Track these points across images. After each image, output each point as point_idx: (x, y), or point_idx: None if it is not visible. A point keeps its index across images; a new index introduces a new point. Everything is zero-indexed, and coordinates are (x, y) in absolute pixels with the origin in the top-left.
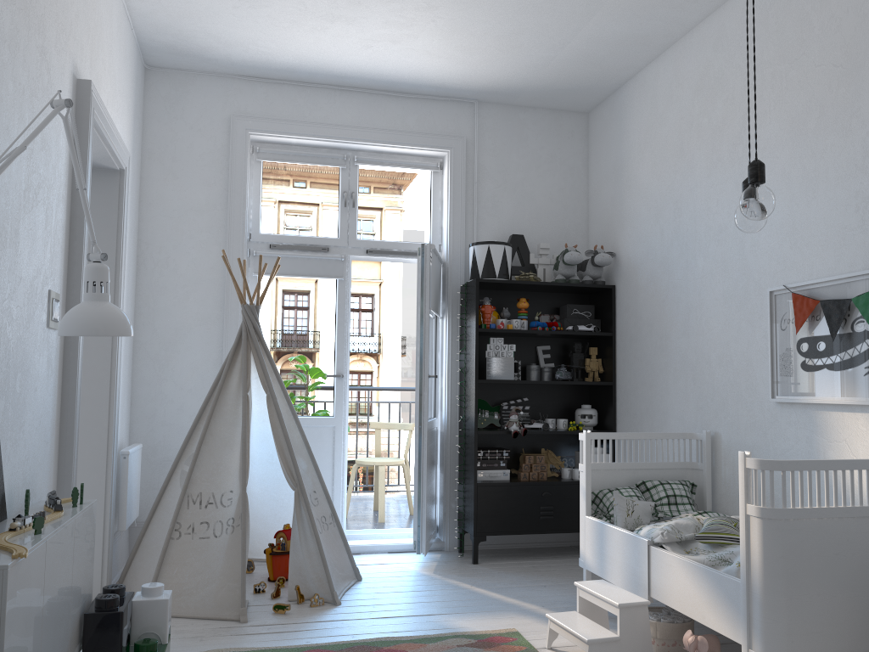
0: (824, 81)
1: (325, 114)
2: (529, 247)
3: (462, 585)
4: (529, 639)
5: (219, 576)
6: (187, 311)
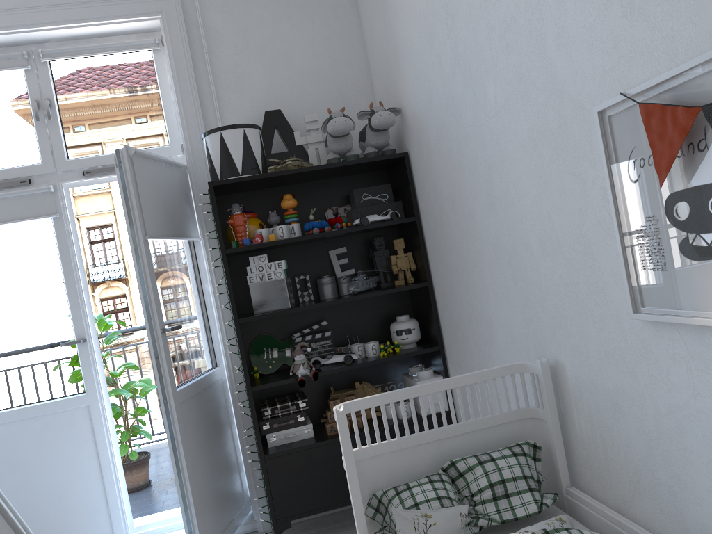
0: None
1: None
2: (298, 124)
3: None
4: None
5: None
6: None
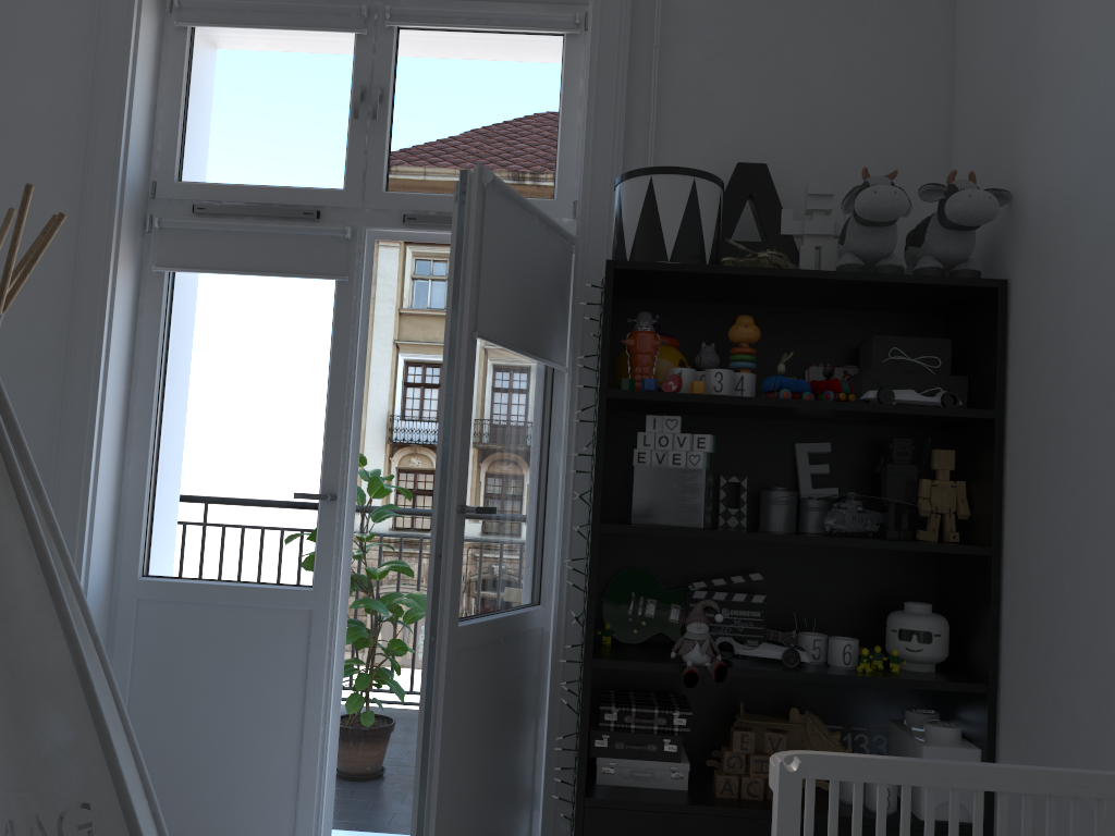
0: None
1: None
2: (791, 200)
3: None
4: None
5: None
6: None
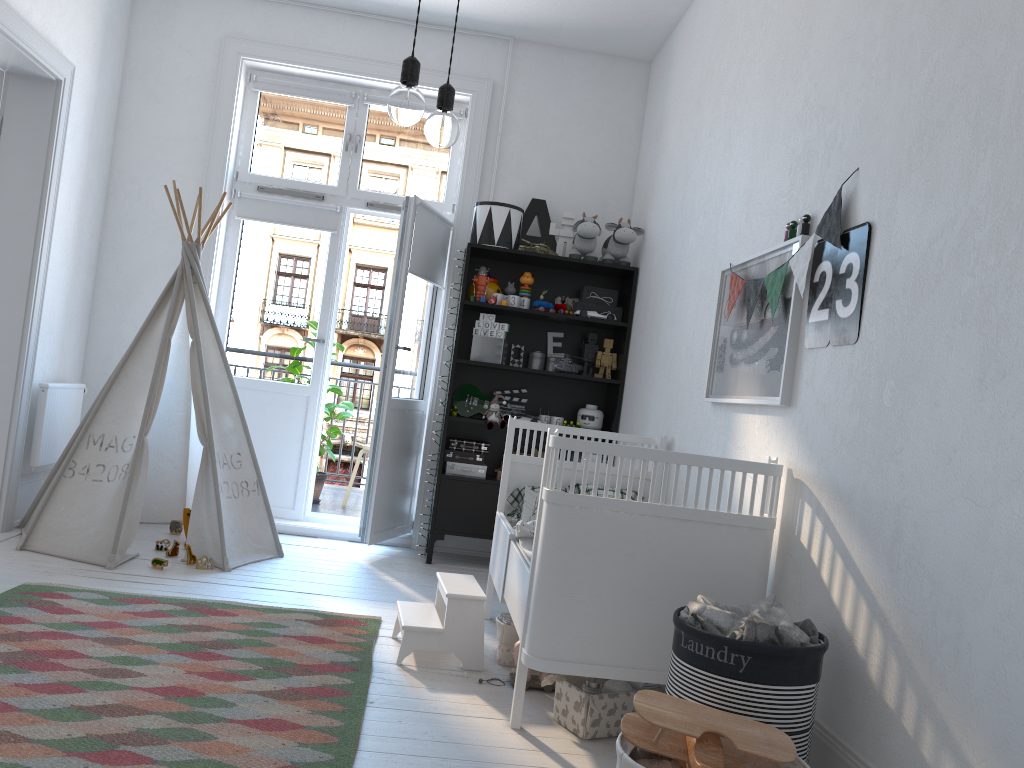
0: (793, 15)
1: (331, 42)
2: (557, 216)
3: (385, 577)
4: (385, 628)
5: (101, 521)
6: (155, 249)
